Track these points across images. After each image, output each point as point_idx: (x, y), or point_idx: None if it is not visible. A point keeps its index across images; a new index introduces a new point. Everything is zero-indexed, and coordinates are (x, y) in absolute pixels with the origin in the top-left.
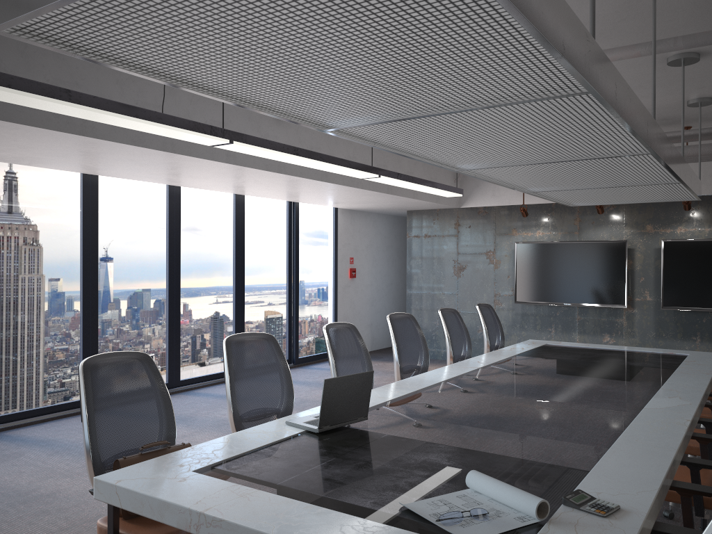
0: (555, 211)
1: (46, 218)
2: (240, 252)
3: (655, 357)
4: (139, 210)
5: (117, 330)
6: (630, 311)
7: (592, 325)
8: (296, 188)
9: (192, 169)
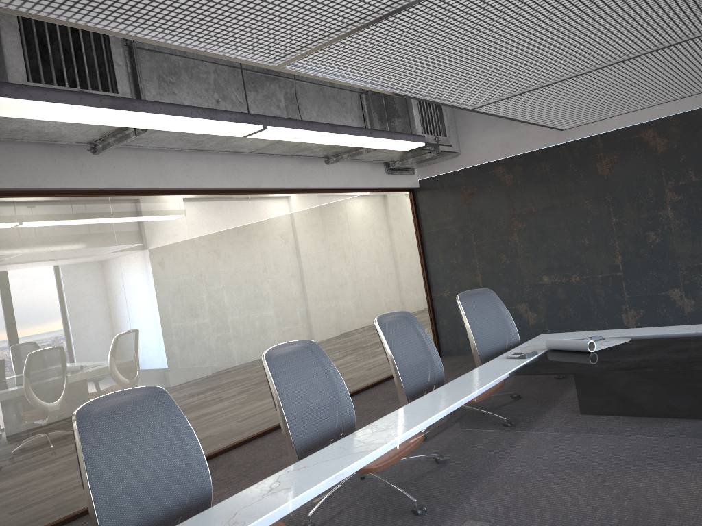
0: None
1: None
2: None
3: None
4: None
5: None
6: None
7: None
8: None
9: None
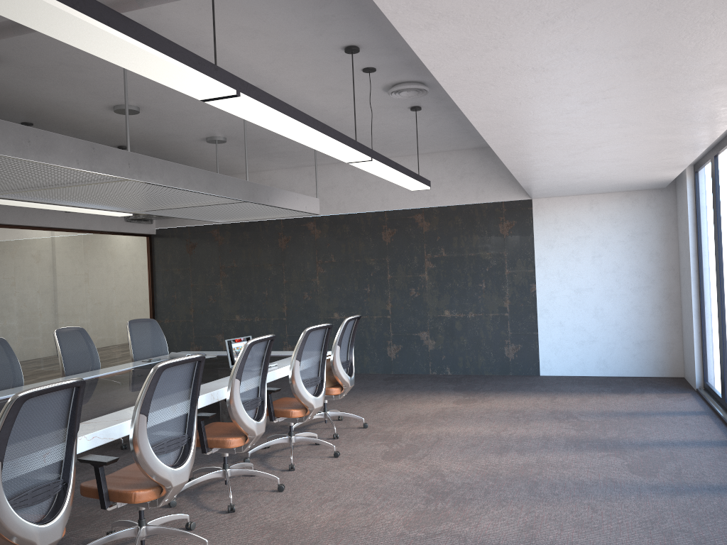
0: None
1: None
2: None
3: None
4: None
5: None
6: None
7: None
8: None
9: (553, 87)
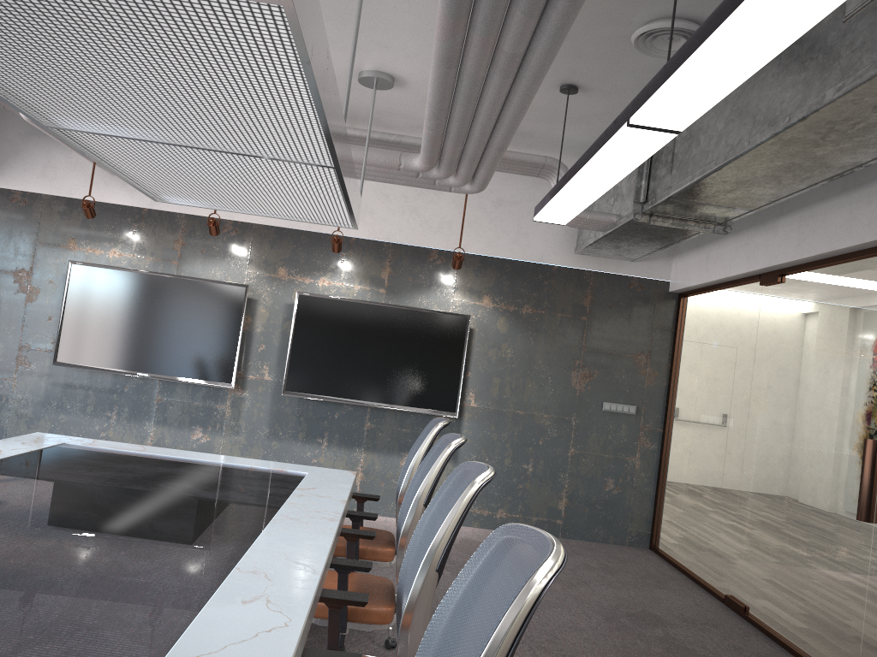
0: (147, 222)
1: None
2: None
3: (252, 478)
4: None
5: None
6: (238, 395)
7: (179, 412)
8: None
9: None
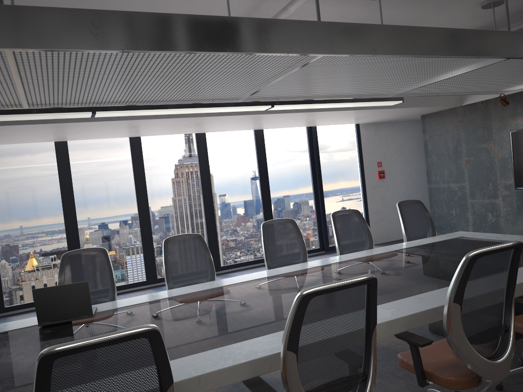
0: None
1: (108, 169)
2: (263, 172)
3: None
4: (174, 154)
5: (167, 235)
6: None
7: None
8: (273, 120)
9: (164, 124)
